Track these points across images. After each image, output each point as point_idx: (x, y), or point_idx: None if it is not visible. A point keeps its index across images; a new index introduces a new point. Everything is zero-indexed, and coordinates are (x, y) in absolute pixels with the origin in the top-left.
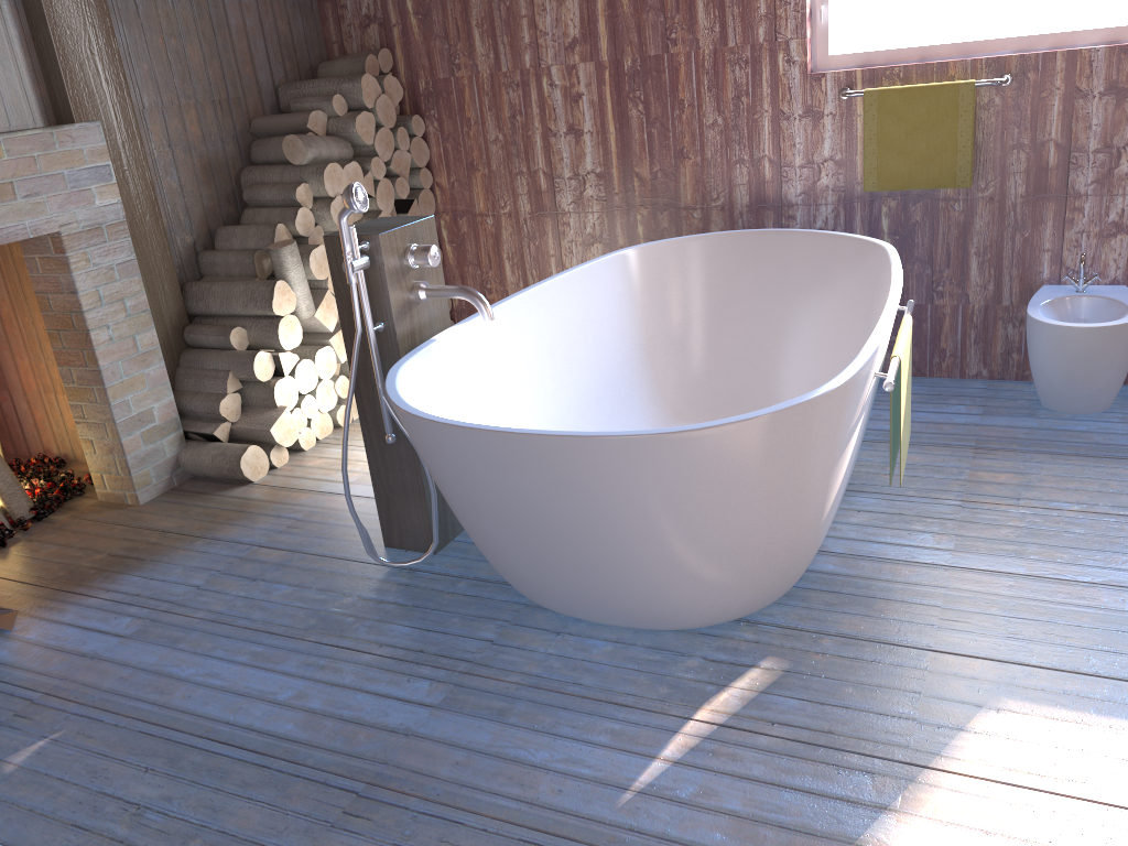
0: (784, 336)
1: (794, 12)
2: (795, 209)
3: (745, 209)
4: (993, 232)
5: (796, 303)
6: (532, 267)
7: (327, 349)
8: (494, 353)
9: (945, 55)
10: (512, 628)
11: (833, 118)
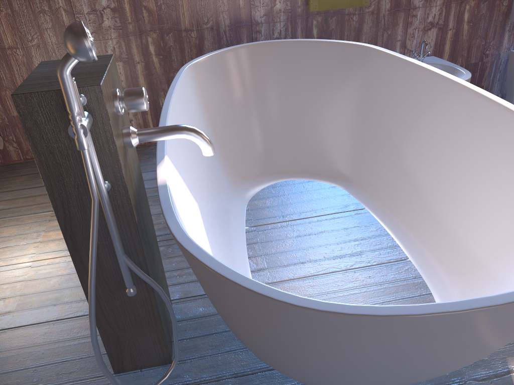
0: (292, 111)
1: None
2: (261, 26)
3: (227, 29)
4: (373, 32)
5: (297, 89)
6: None
7: None
8: (180, 176)
9: None
10: None
11: None
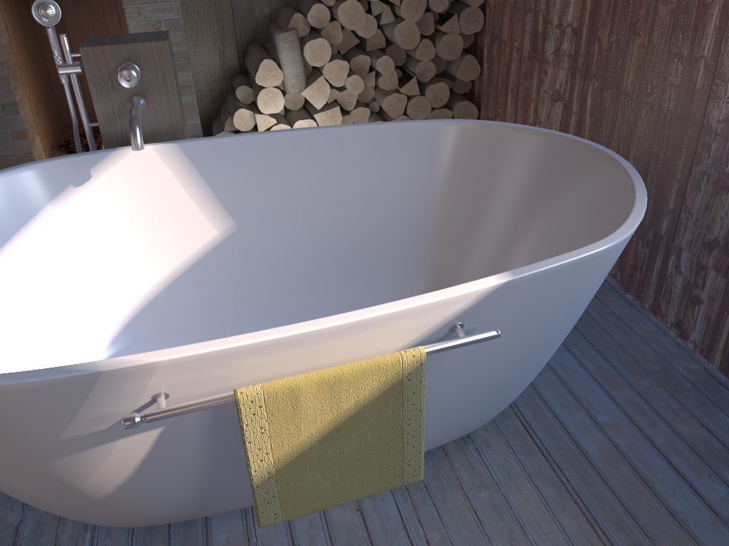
0: None
1: None
2: (712, 139)
3: (668, 117)
4: None
5: None
6: (521, 105)
7: (309, 122)
8: (200, 177)
9: None
10: None
11: None
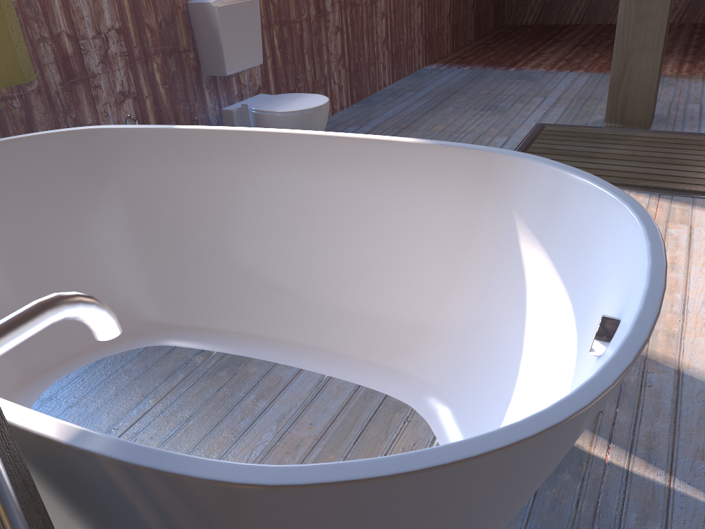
0: (6, 267)
1: None
2: None
3: None
4: (51, 120)
5: None
6: None
7: None
8: None
9: None
10: None
11: None
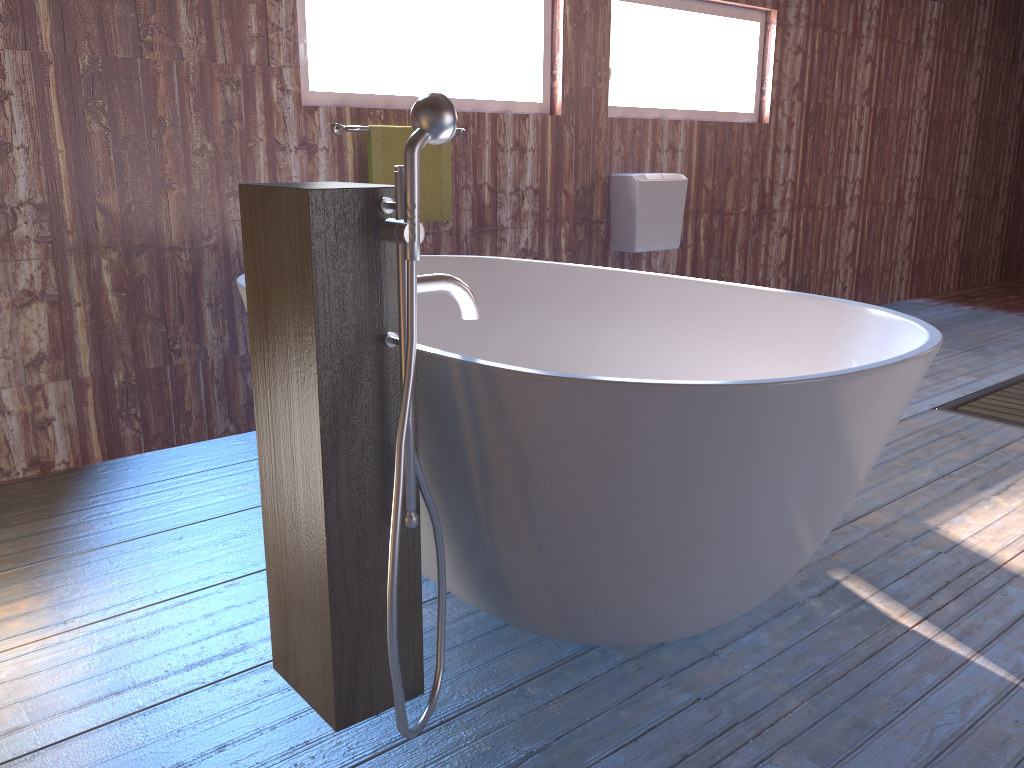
0: None
1: (287, 40)
2: None
3: (241, 248)
4: None
5: None
6: None
7: None
8: None
9: (404, 106)
10: (680, 678)
11: (327, 153)
